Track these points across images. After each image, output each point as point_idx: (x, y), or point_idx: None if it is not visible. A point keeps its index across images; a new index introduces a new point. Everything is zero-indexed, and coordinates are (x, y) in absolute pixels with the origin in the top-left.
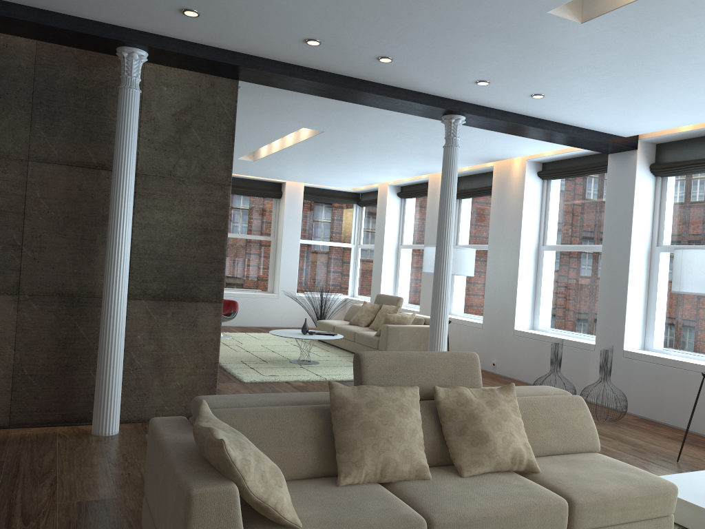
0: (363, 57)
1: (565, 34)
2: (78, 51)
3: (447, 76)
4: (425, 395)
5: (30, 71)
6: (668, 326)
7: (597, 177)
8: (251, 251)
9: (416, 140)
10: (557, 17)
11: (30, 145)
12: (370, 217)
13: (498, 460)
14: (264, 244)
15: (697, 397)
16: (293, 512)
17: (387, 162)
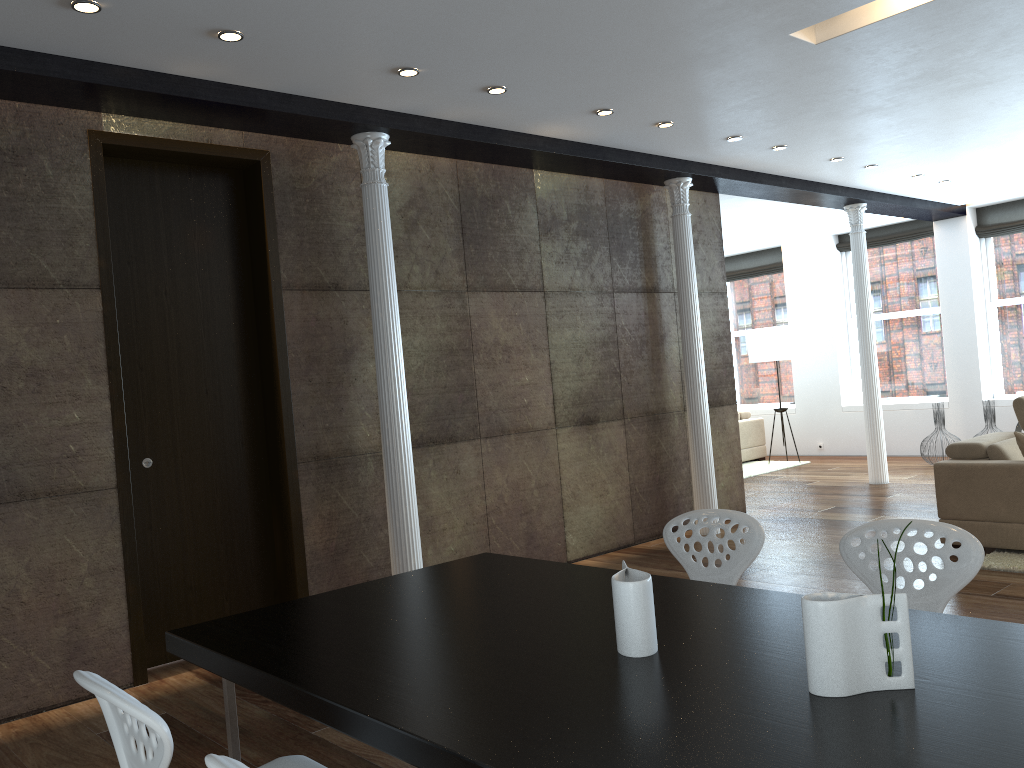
0: (855, 166)
1: None
2: (627, 184)
3: (896, 174)
4: None
5: (603, 208)
6: (1015, 372)
7: (908, 244)
8: None
9: (751, 227)
10: None
11: (612, 278)
12: None
13: None
14: None
15: None
16: None
17: None
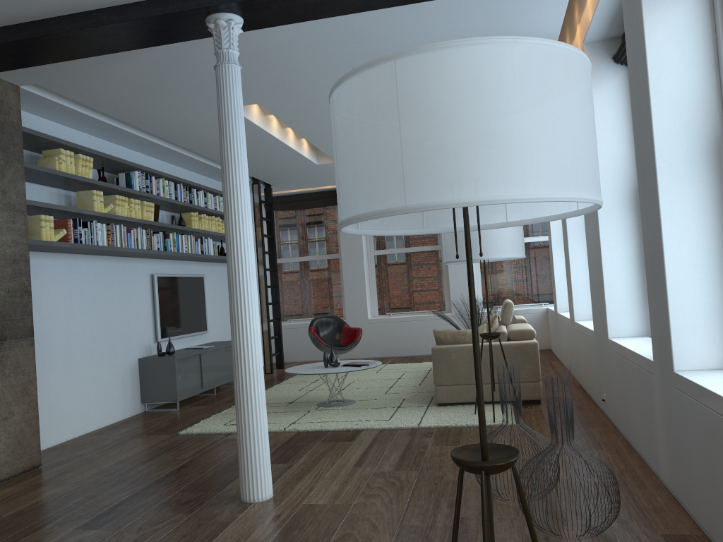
0: None
1: None
2: None
3: None
4: None
5: None
6: None
7: None
8: (418, 266)
9: None
10: None
11: None
12: None
13: None
14: (433, 254)
15: (455, 518)
16: None
17: None
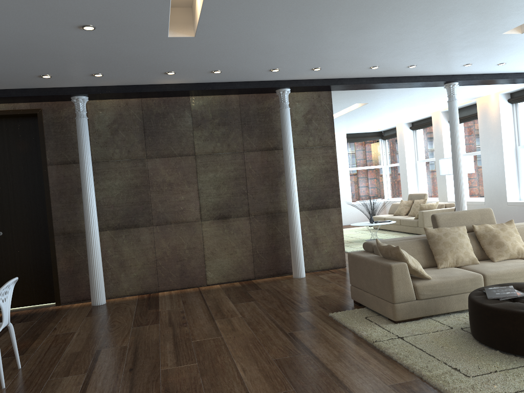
0: (400, 68)
1: (513, 39)
2: (256, 95)
3: (446, 66)
4: (468, 230)
5: (238, 109)
6: None
7: None
8: None
9: (425, 97)
10: (507, 34)
11: (243, 144)
12: (391, 146)
13: (510, 253)
14: None
15: None
16: (427, 273)
17: (405, 111)
